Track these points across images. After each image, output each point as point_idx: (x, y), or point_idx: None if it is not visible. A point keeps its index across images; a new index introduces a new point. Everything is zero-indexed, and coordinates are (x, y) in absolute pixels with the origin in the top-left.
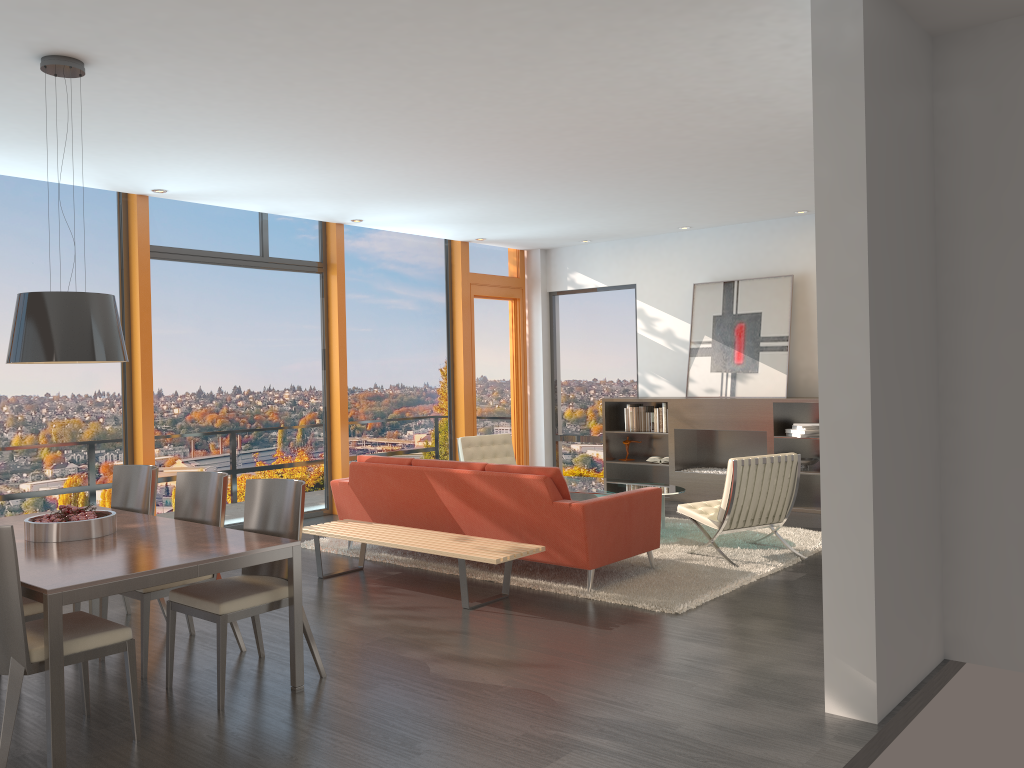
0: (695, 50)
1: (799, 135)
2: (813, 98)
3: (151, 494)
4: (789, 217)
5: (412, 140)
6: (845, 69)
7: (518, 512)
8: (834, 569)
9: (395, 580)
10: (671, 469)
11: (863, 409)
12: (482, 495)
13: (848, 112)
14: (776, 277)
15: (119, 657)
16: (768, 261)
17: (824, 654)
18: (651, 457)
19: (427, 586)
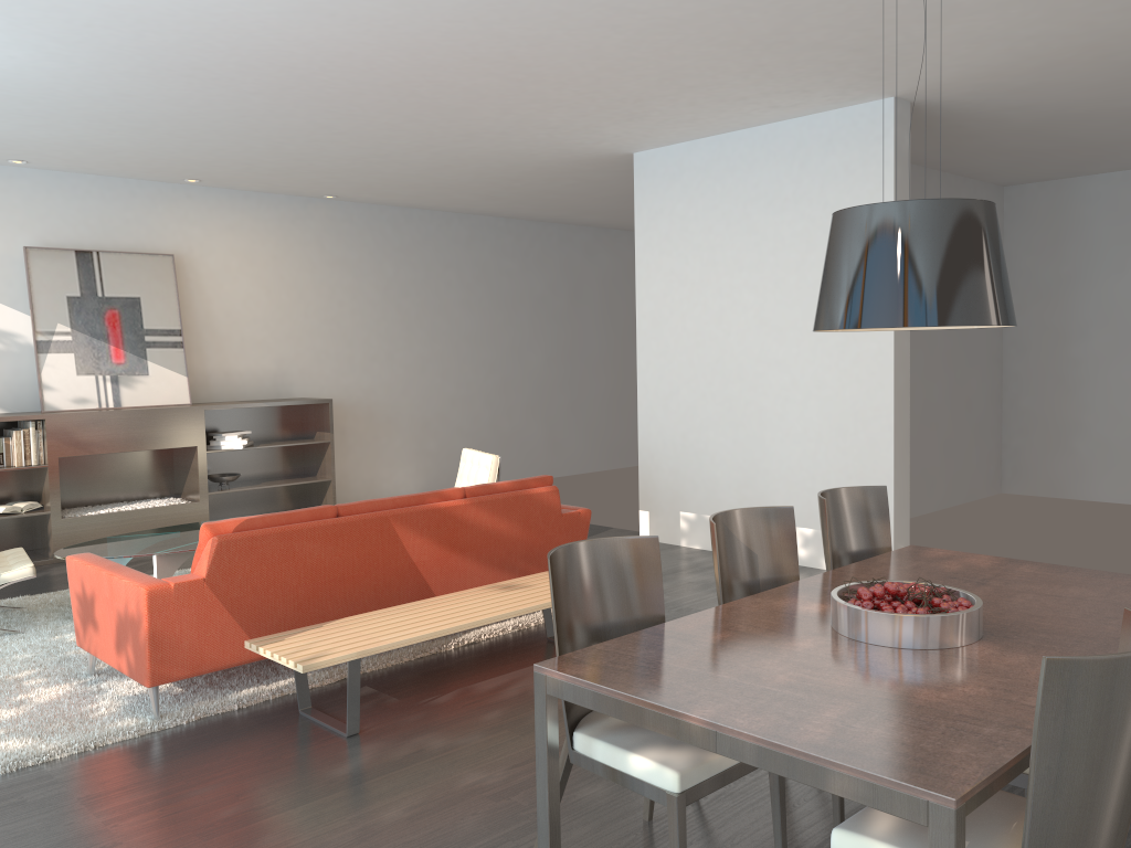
0: (777, 88)
1: (524, 139)
2: (894, 174)
3: (657, 583)
4: (155, 181)
5: (456, 12)
6: (904, 163)
7: (519, 538)
8: (897, 486)
9: (419, 688)
10: (55, 517)
11: (907, 381)
12: (477, 529)
13: (904, 191)
14: (152, 255)
15: (823, 834)
16: (128, 232)
17: (893, 543)
18: (3, 507)
19: (472, 671)
